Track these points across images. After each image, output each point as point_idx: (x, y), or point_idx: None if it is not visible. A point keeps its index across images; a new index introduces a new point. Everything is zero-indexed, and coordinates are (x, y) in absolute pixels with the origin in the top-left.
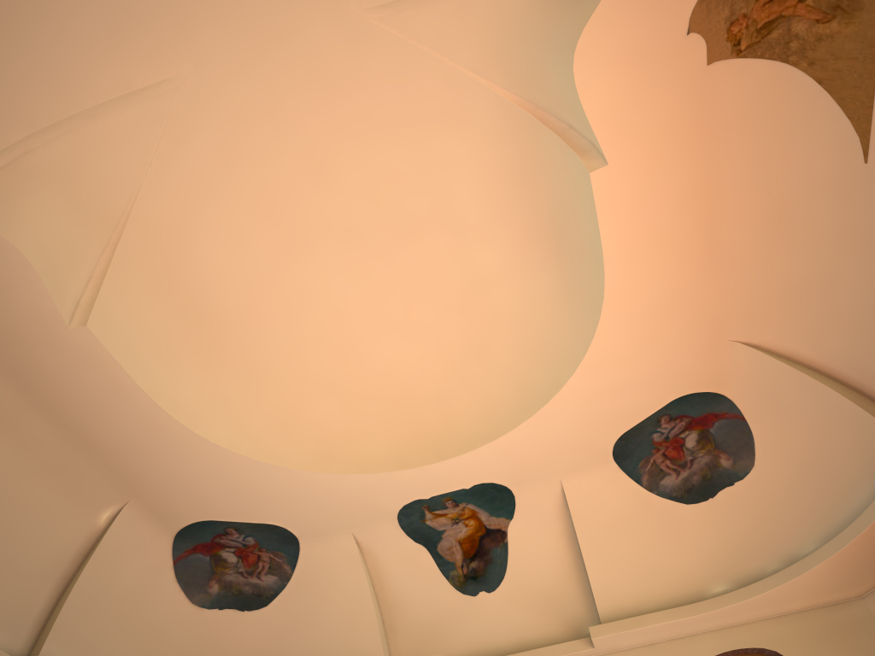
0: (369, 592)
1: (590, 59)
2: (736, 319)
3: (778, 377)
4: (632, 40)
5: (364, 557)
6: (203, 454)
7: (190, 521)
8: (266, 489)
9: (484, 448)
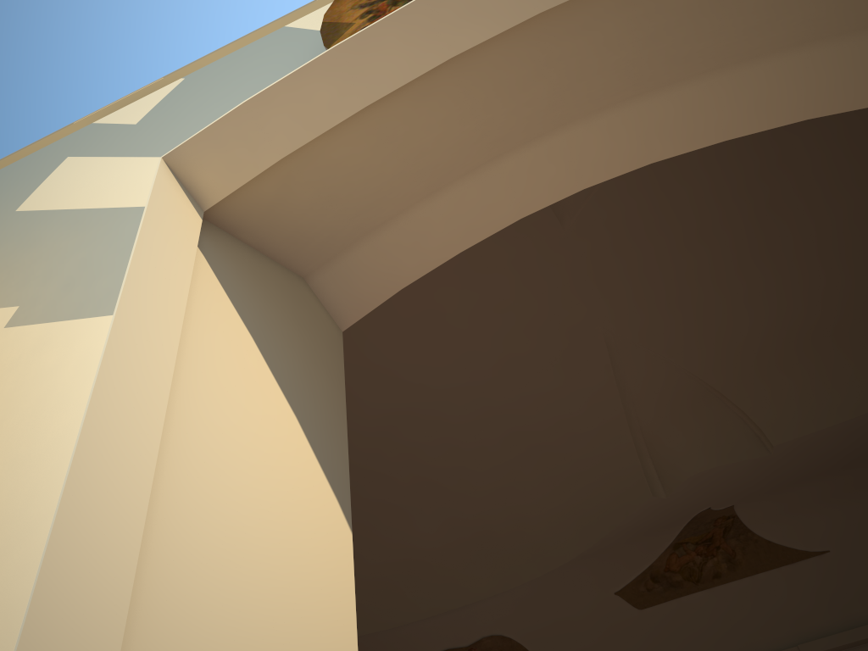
0: None
1: None
2: None
3: None
4: None
5: None
6: None
7: None
8: None
9: None
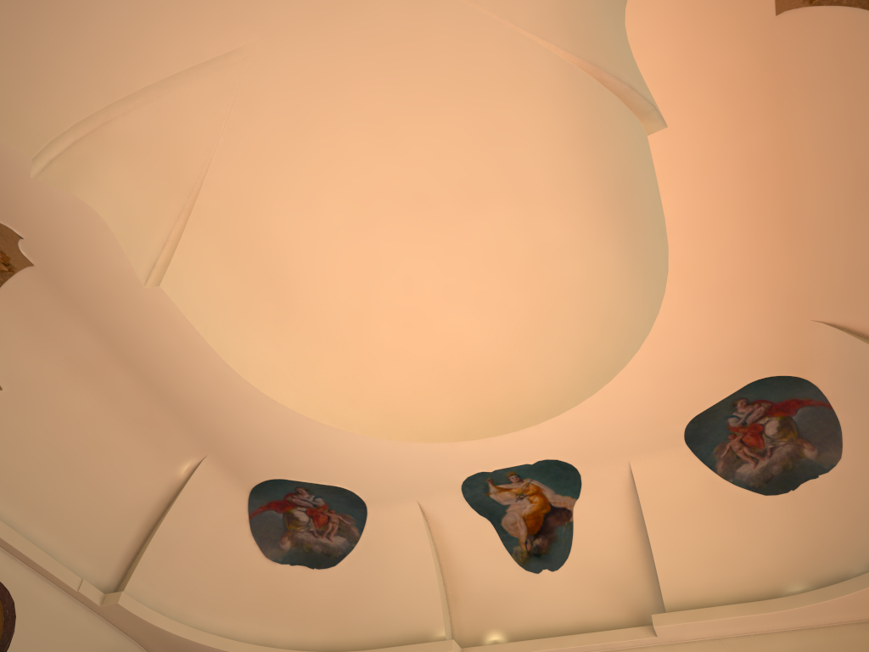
0: (432, 560)
1: (643, 12)
2: (820, 298)
3: (868, 363)
4: None
5: (429, 526)
6: (272, 415)
7: (264, 478)
8: (332, 452)
9: (547, 424)
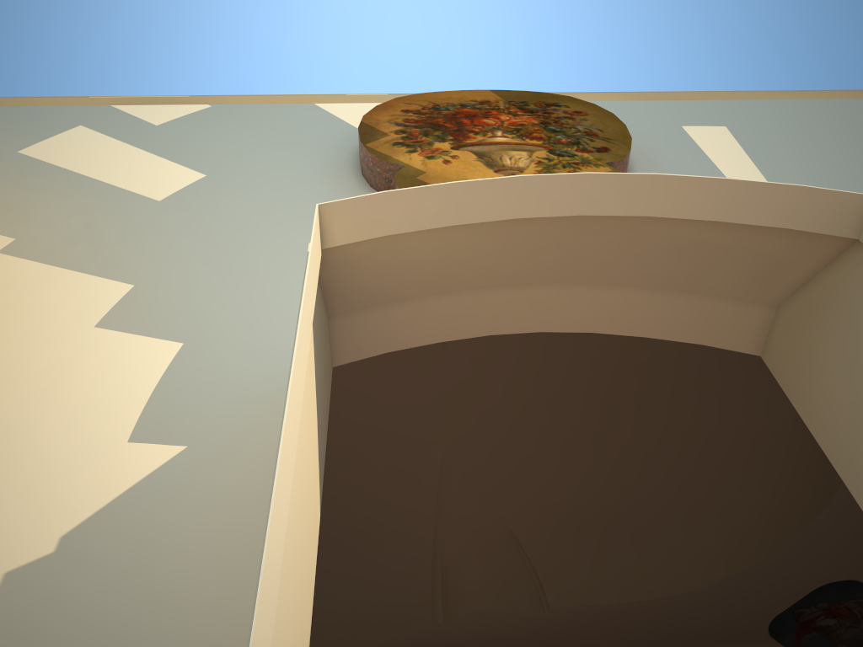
0: None
1: None
2: None
3: None
4: None
5: None
6: (703, 597)
7: (765, 625)
8: (772, 579)
9: None
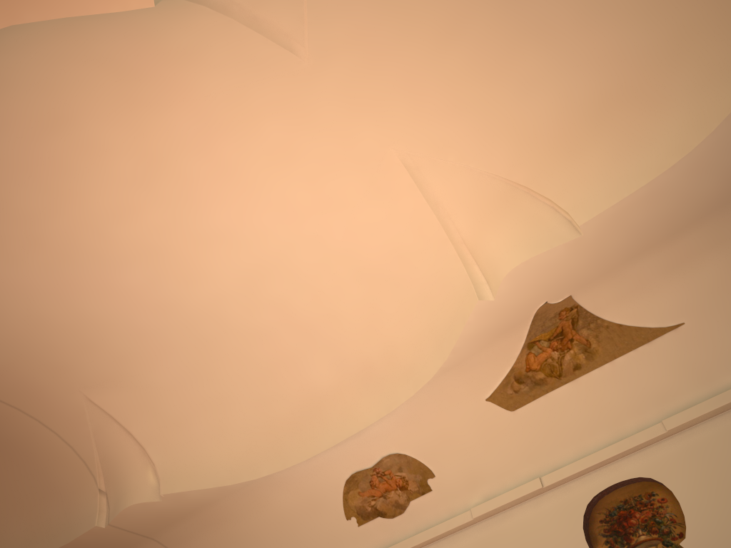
0: None
1: None
2: None
3: None
4: None
5: None
6: None
7: None
8: None
9: None
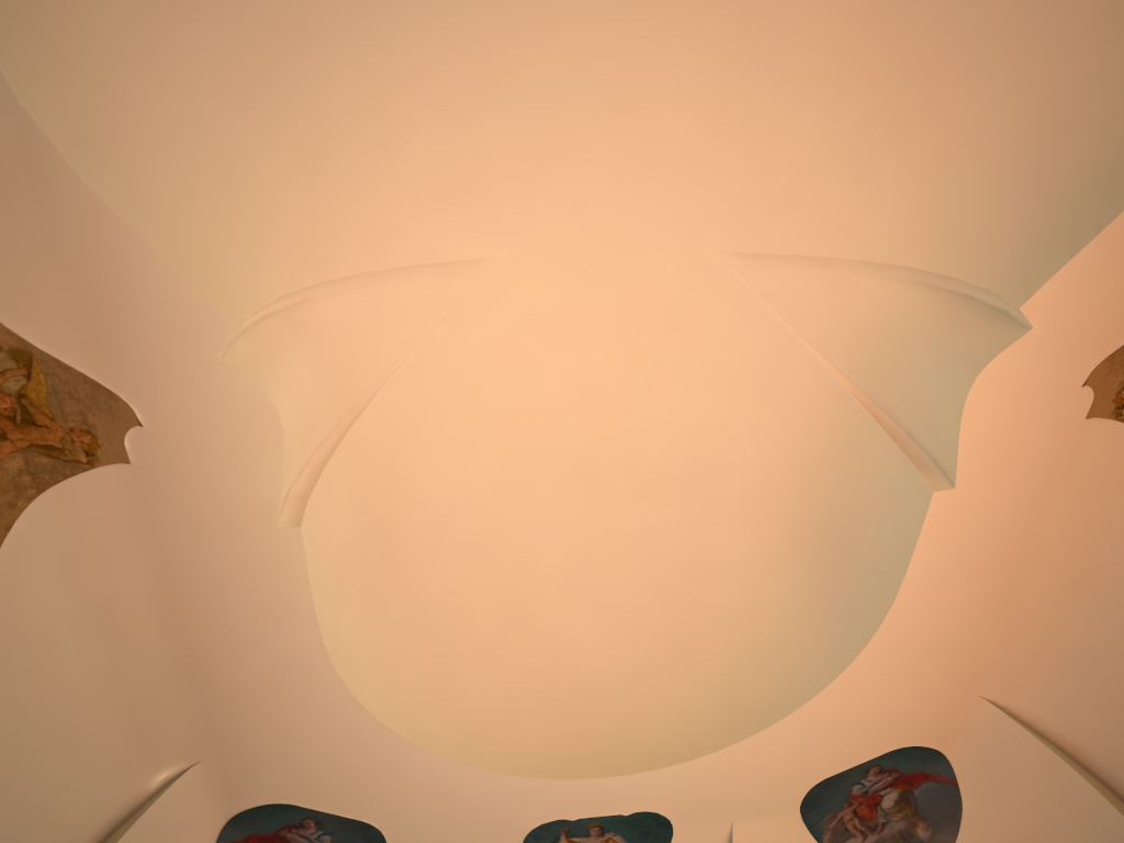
0: None
1: (990, 384)
2: (994, 674)
3: (1016, 747)
4: (1034, 377)
5: None
6: (339, 716)
7: (264, 801)
8: (387, 775)
9: (671, 769)
